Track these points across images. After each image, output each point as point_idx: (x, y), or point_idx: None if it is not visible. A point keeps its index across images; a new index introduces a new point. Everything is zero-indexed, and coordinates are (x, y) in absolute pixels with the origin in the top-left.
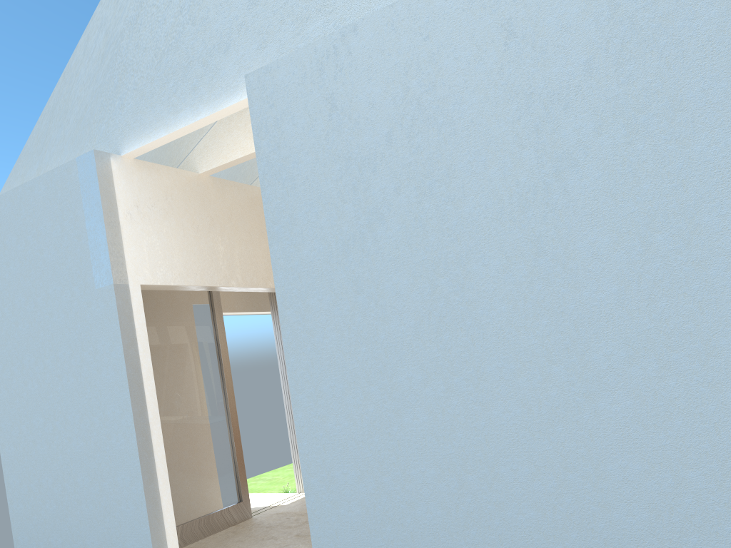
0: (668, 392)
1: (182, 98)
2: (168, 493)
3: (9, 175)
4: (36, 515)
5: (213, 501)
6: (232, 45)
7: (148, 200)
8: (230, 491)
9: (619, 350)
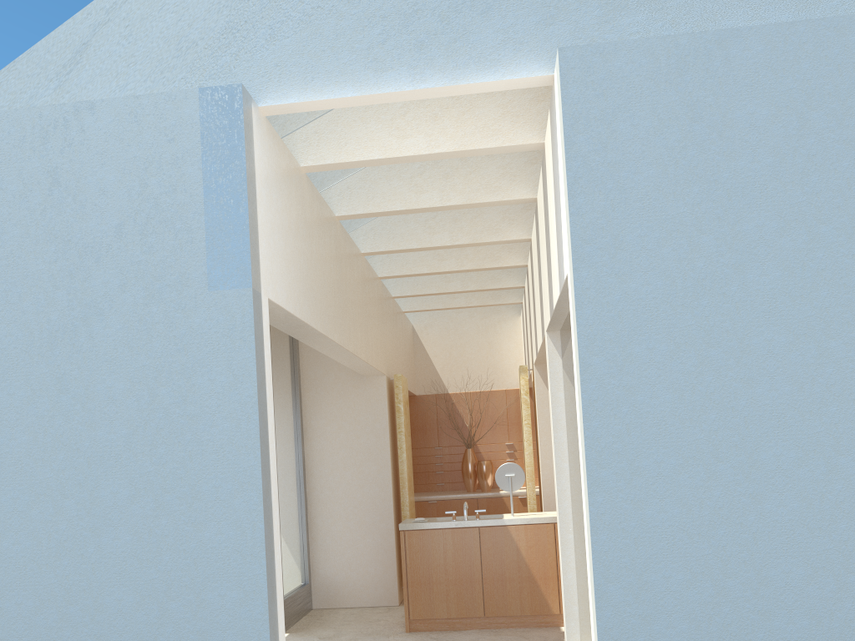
0: None
1: (395, 54)
2: (283, 619)
3: None
4: None
5: None
6: (496, 7)
7: (273, 180)
8: None
9: None
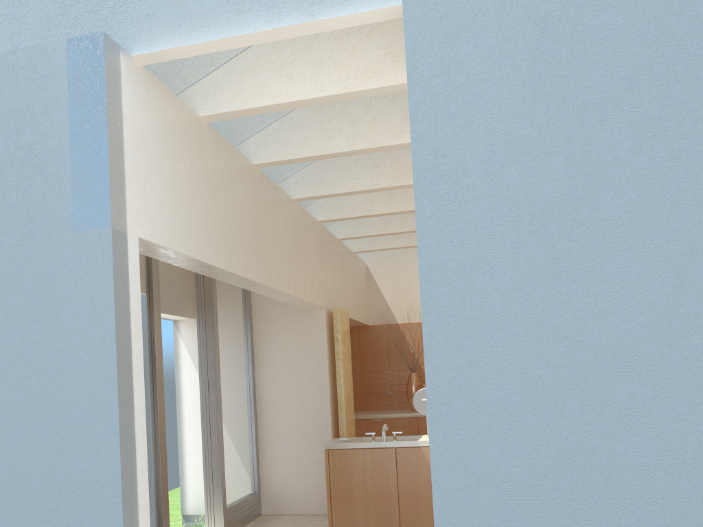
0: None
1: None
2: None
3: None
4: None
5: None
6: None
7: (152, 126)
8: None
9: None
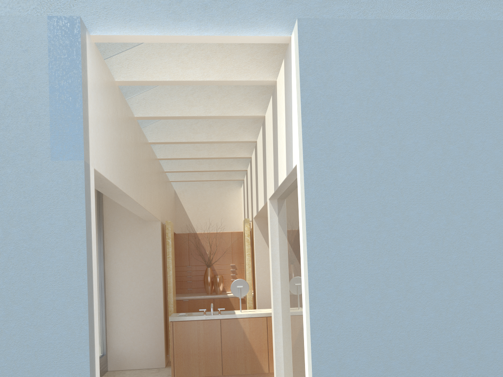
0: None
1: (188, 10)
2: None
3: None
4: None
5: None
6: None
7: (98, 87)
8: None
9: None
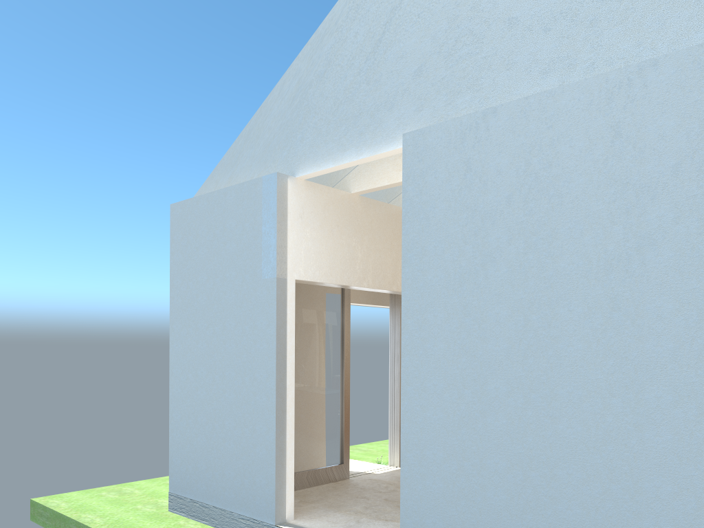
0: (702, 434)
1: (350, 140)
2: (292, 445)
3: (206, 179)
4: (189, 444)
5: (321, 459)
6: (395, 104)
7: (310, 213)
8: (335, 453)
9: (668, 395)
